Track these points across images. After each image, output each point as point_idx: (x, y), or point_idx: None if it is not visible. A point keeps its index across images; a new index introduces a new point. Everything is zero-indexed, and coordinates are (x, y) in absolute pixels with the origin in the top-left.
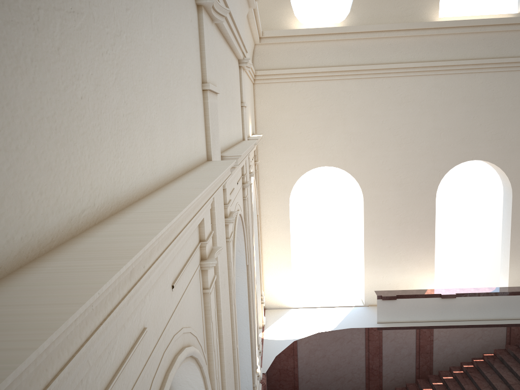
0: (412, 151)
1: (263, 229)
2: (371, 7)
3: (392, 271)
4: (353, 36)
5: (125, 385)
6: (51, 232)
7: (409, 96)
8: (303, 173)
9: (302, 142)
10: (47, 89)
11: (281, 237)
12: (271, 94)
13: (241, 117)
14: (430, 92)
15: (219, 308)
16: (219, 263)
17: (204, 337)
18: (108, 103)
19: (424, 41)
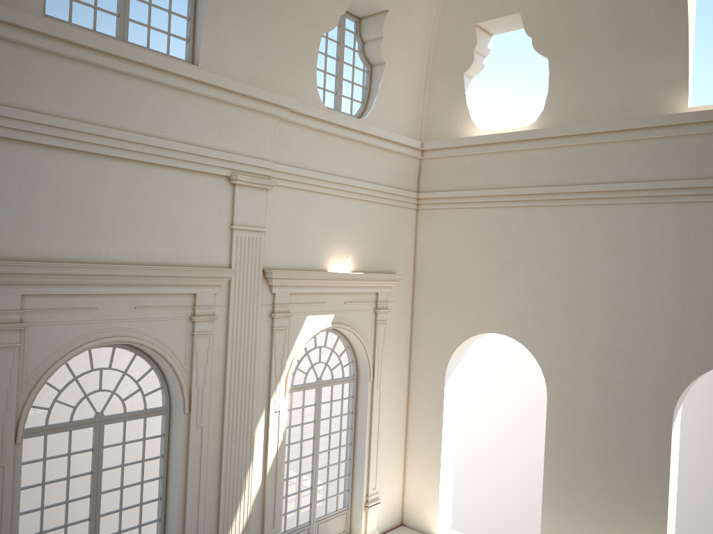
0: (631, 329)
1: (411, 408)
2: (575, 100)
3: (587, 532)
4: (538, 144)
5: None
6: None
7: (630, 236)
8: (465, 339)
9: (468, 294)
10: None
11: (431, 425)
12: (436, 223)
13: (227, 240)
14: (669, 232)
15: None
16: None
17: None
18: None
19: (659, 148)
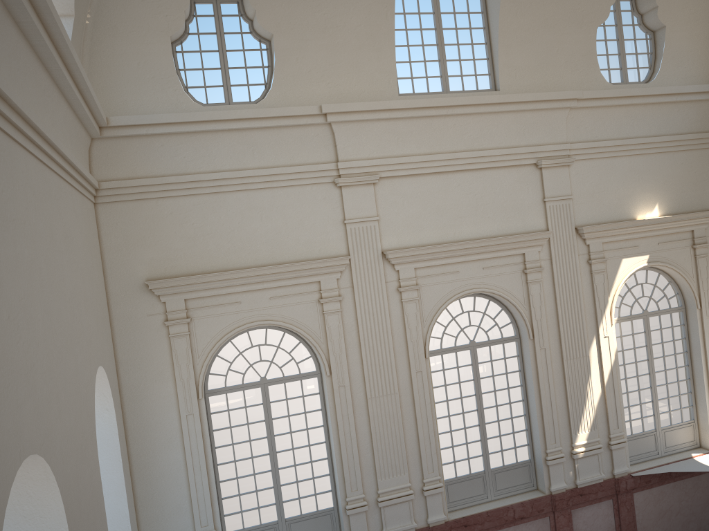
0: None
1: None
2: None
3: None
4: None
5: (224, 310)
6: (195, 272)
7: None
8: None
9: None
10: (197, 250)
11: None
12: None
13: (542, 211)
14: None
15: (358, 329)
16: (357, 306)
17: (321, 331)
18: (223, 248)
19: None
